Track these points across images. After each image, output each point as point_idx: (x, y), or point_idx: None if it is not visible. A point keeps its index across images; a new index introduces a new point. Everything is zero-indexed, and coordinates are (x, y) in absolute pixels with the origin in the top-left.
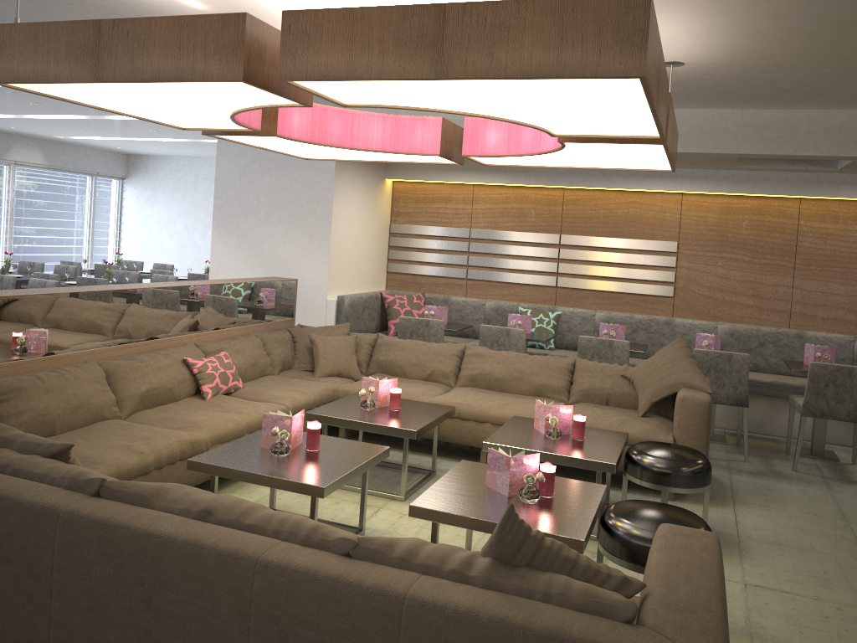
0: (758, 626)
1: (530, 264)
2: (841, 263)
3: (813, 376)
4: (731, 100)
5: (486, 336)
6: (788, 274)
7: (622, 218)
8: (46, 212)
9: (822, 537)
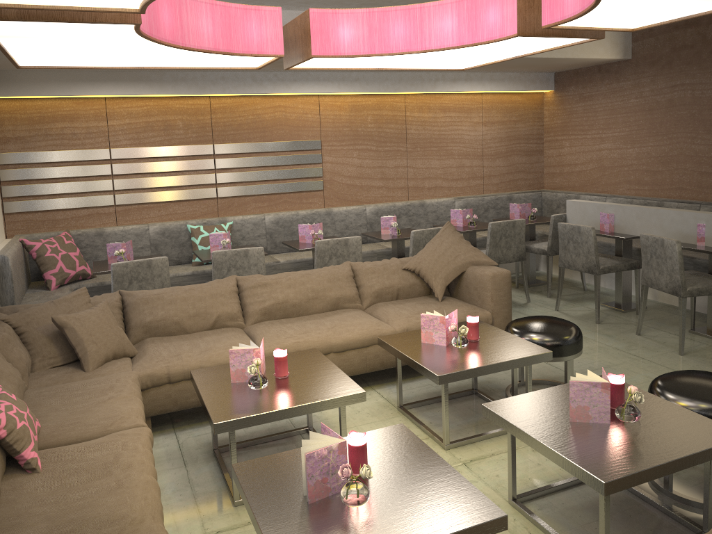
0: None
1: (186, 179)
2: (435, 143)
3: (492, 233)
4: None
5: (221, 262)
6: (403, 157)
7: (270, 123)
8: None
9: (597, 353)
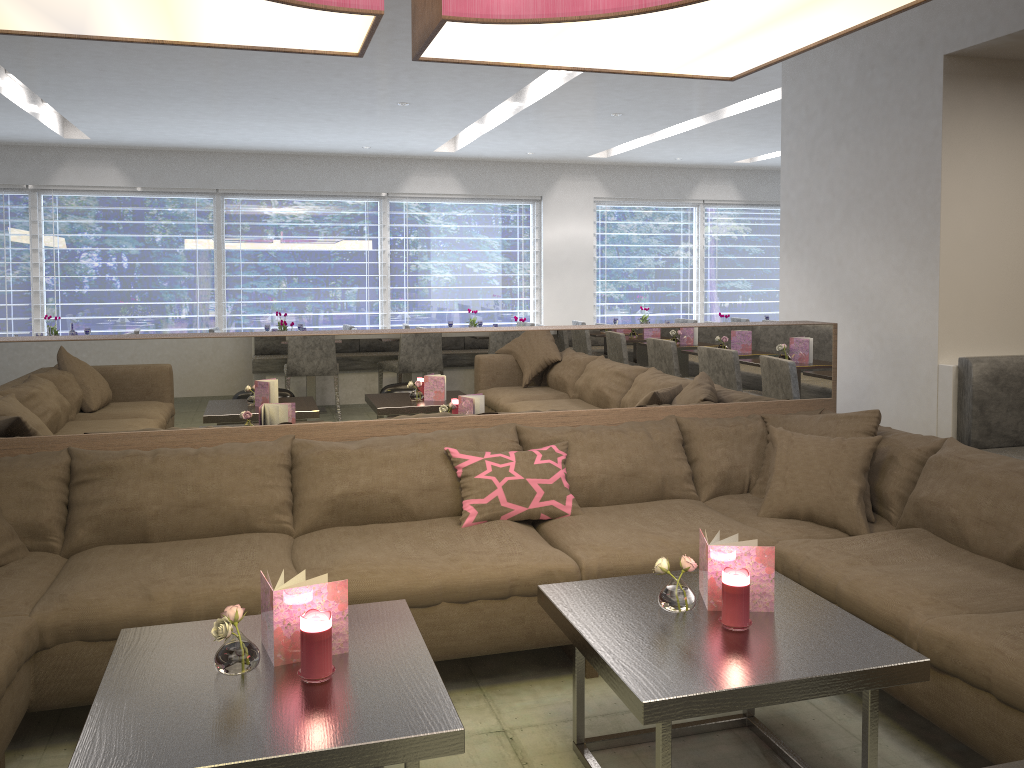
0: None
1: None
2: None
3: None
4: None
5: None
6: None
7: None
8: (747, 259)
9: None
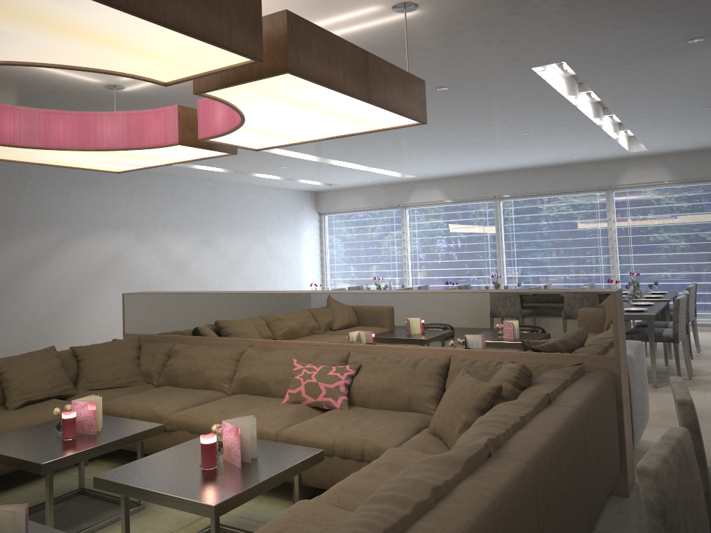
0: None
1: None
2: None
3: None
4: None
5: None
6: None
7: None
8: None
9: None
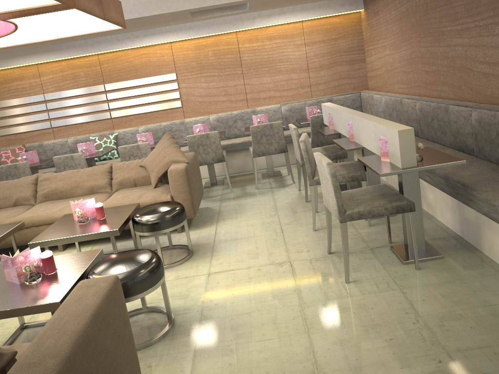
0: (209, 301)
1: (90, 108)
2: (266, 64)
3: (253, 134)
4: None
5: (59, 163)
6: (240, 77)
7: (139, 66)
8: None
9: (261, 226)
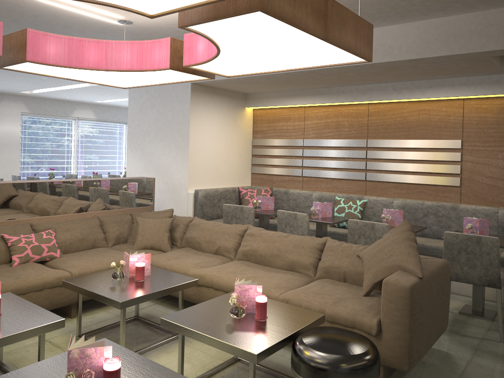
0: None
1: (345, 164)
2: None
3: None
4: (464, 1)
5: (281, 219)
6: None
7: (414, 124)
8: (98, 146)
9: None
